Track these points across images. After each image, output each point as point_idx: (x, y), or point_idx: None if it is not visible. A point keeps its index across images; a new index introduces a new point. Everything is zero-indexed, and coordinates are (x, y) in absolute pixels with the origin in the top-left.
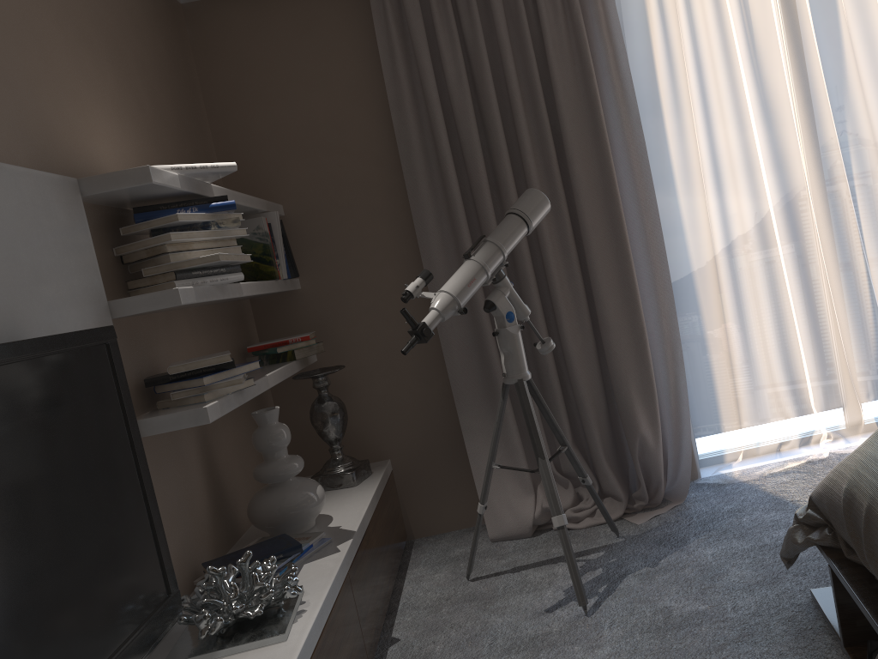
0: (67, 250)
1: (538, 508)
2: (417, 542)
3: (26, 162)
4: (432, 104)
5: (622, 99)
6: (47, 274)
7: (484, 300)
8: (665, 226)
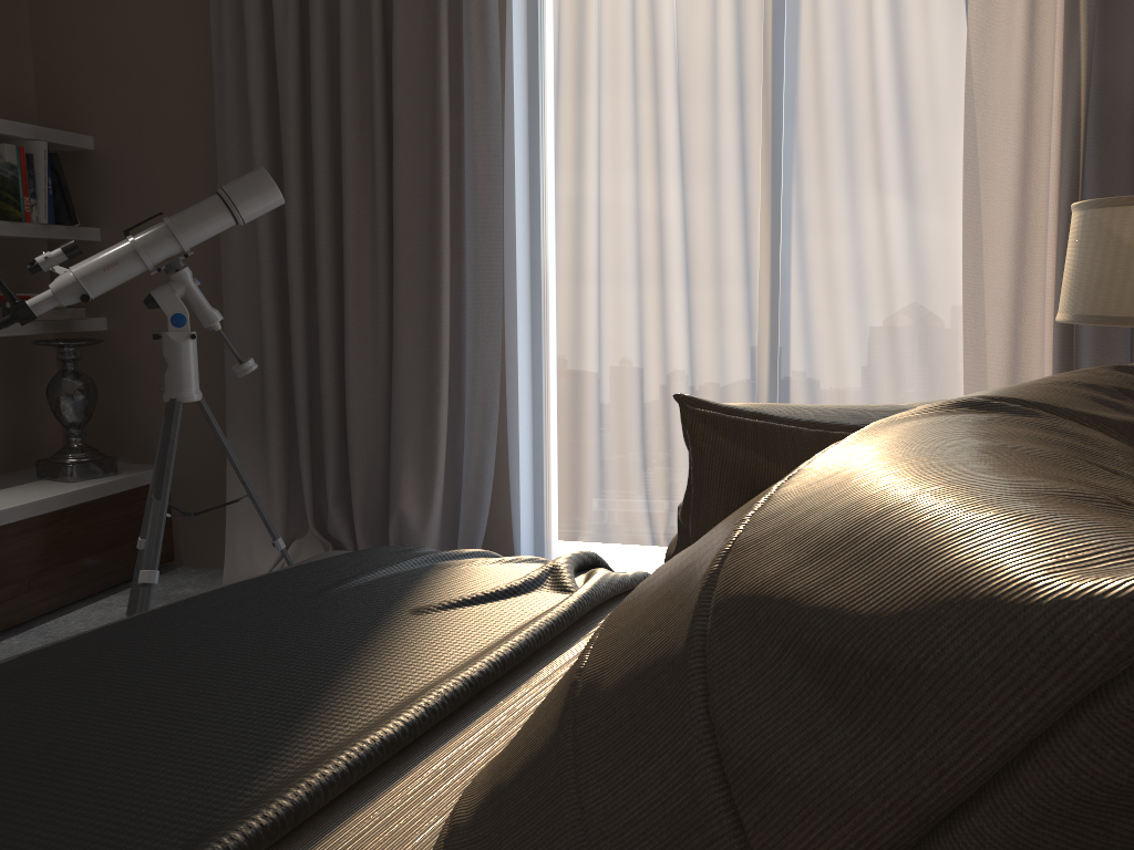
0: None
1: (277, 566)
2: (177, 570)
3: None
4: (248, 41)
5: (482, 74)
6: None
7: (270, 300)
8: (519, 255)
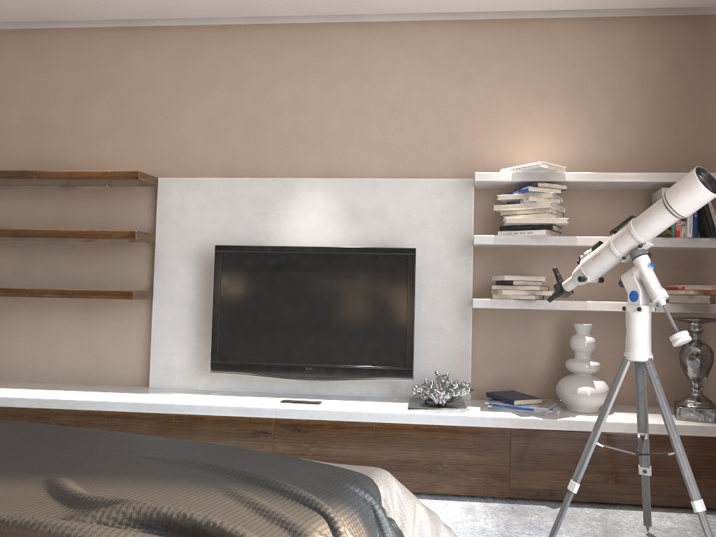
0: (449, 213)
1: None
2: None
3: (450, 174)
4: None
5: None
6: (429, 223)
7: None
8: None
